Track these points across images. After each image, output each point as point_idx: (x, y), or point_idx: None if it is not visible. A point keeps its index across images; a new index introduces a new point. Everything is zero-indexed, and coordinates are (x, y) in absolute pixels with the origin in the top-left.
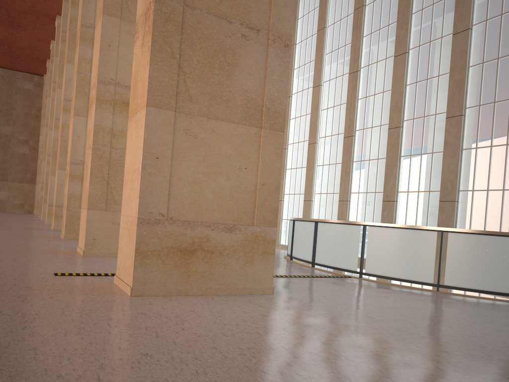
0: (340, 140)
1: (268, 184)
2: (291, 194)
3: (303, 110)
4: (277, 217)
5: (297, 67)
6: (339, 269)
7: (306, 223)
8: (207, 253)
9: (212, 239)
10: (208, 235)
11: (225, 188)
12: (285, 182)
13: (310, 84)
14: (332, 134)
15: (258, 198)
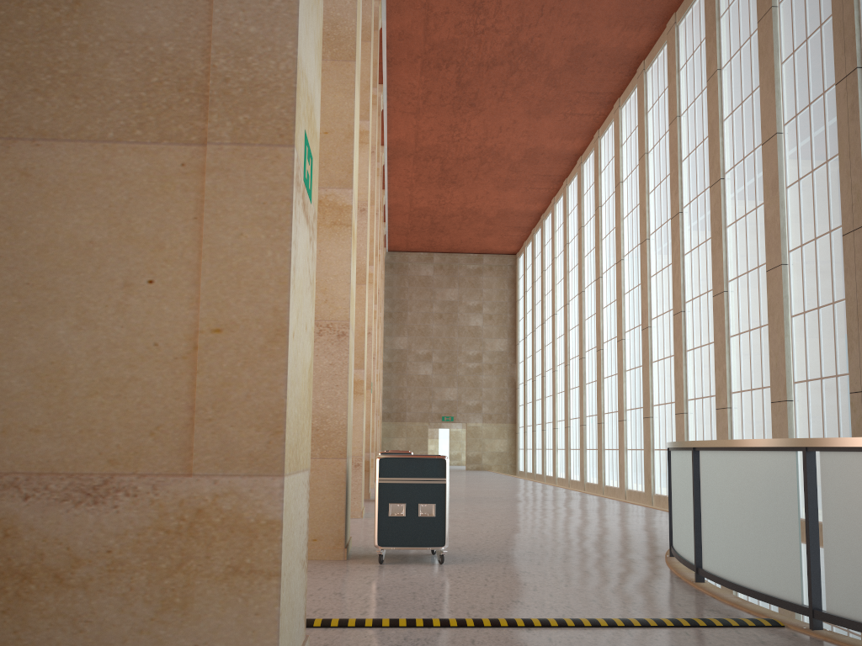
0: (836, 243)
1: (238, 326)
2: (745, 390)
3: (750, 199)
4: (281, 440)
5: (729, 114)
6: (753, 594)
7: (682, 455)
8: (5, 580)
9: (24, 530)
10: (10, 517)
11: (75, 354)
12: (729, 366)
13: (758, 139)
14: (817, 234)
15: (200, 379)
